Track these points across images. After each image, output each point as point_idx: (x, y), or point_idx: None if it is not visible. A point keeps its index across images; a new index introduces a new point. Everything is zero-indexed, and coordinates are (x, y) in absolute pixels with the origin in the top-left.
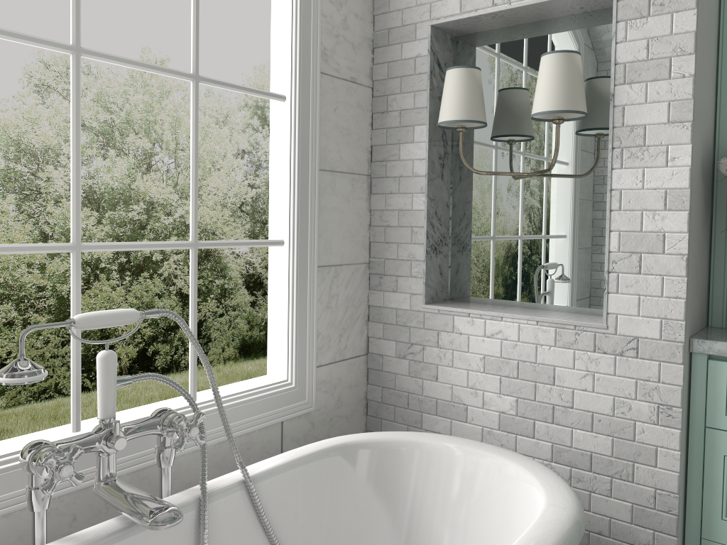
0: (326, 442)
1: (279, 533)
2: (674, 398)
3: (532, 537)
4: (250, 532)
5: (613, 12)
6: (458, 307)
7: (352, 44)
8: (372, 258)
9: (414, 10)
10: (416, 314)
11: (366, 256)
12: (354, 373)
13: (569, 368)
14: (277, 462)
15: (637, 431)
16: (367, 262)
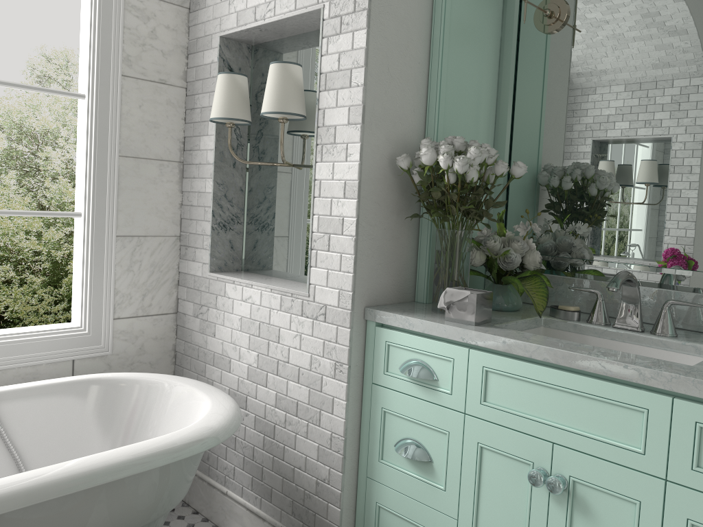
0: (85, 376)
1: (16, 439)
2: (344, 356)
3: (135, 446)
4: None
5: (320, 29)
6: (230, 276)
7: (162, 51)
8: (182, 232)
9: (211, 23)
10: (205, 280)
11: (177, 230)
12: (160, 328)
13: (288, 329)
14: (25, 385)
15: (323, 384)
16: (178, 236)
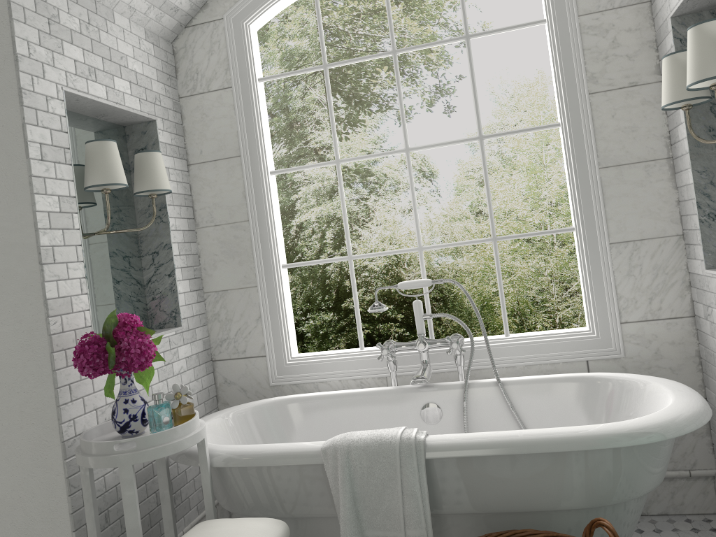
0: (581, 373)
1: (526, 421)
2: None
3: (557, 429)
4: (502, 414)
5: None
6: None
7: (626, 55)
8: (684, 230)
9: (664, 7)
10: (704, 278)
11: (678, 229)
12: (676, 332)
13: None
14: (530, 377)
15: None
16: (680, 234)
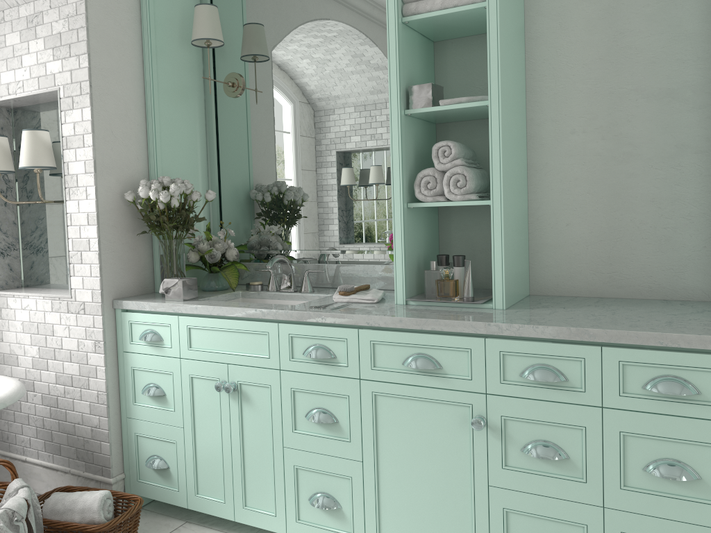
0: None
1: None
2: (100, 336)
3: None
4: None
5: (58, 105)
6: (11, 291)
7: None
8: None
9: None
10: None
11: None
12: None
13: (59, 324)
14: None
15: (88, 358)
16: None
